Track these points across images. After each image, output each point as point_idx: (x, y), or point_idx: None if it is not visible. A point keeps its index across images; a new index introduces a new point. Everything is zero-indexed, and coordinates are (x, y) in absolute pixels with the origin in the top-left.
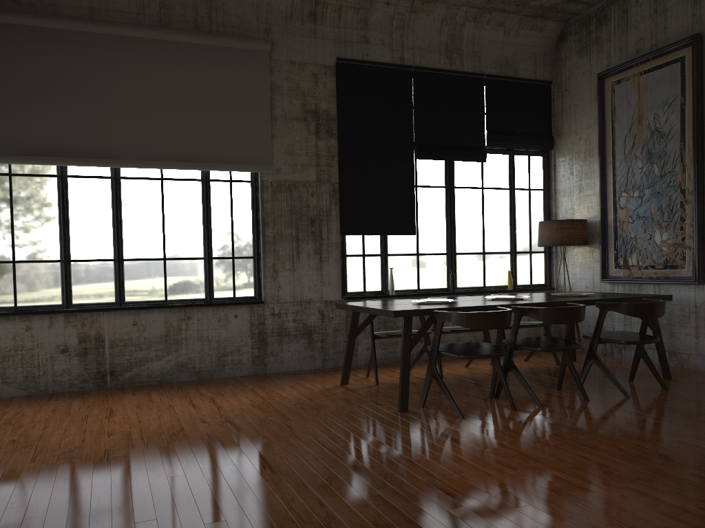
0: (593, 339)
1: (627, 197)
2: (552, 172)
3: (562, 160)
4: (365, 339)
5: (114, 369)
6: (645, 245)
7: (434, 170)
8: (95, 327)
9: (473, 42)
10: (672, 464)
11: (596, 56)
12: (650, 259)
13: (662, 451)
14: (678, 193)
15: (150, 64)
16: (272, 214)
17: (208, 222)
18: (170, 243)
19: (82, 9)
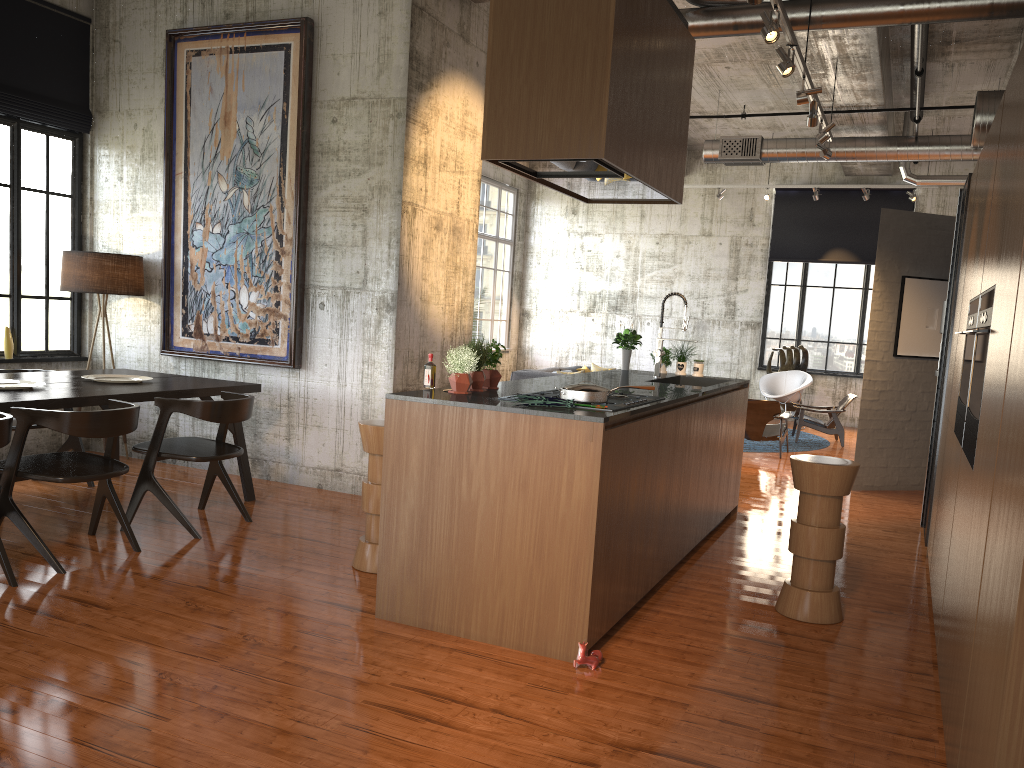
0: (149, 455)
1: (205, 232)
2: (88, 170)
3: (105, 154)
4: None
5: None
6: (227, 307)
7: None
8: None
9: None
10: (261, 651)
11: (166, 1)
12: (234, 328)
13: (247, 630)
14: (274, 239)
15: None
16: None
17: None
18: None
19: None
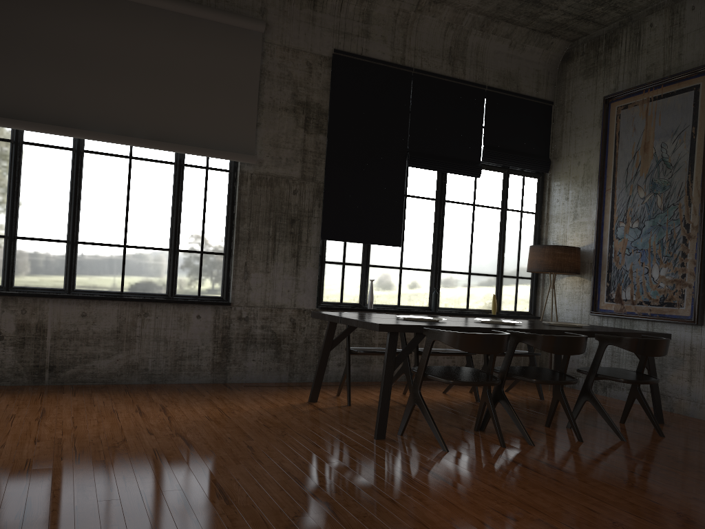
0: (589, 375)
1: (625, 228)
2: (546, 195)
3: (557, 184)
4: (337, 355)
5: (55, 364)
6: (641, 280)
7: (426, 181)
8: (37, 315)
9: (477, 51)
10: (694, 527)
11: (603, 78)
12: (646, 295)
13: (679, 509)
14: (681, 227)
15: (130, 30)
16: (250, 208)
17: (177, 210)
18: (133, 229)
19: None
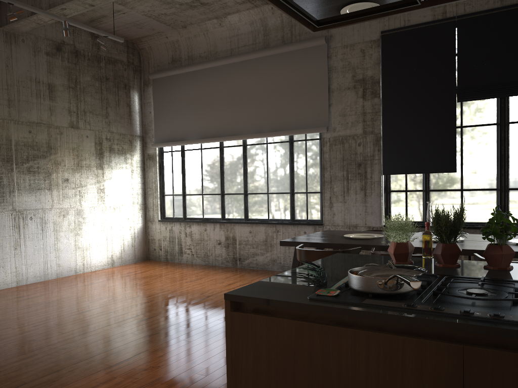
0: None
1: None
2: None
3: None
4: None
5: (240, 257)
6: None
7: (483, 109)
8: (232, 232)
9: None
10: None
11: None
12: None
13: None
14: None
15: (257, 74)
16: (330, 161)
17: (291, 169)
18: (271, 183)
19: (227, 51)
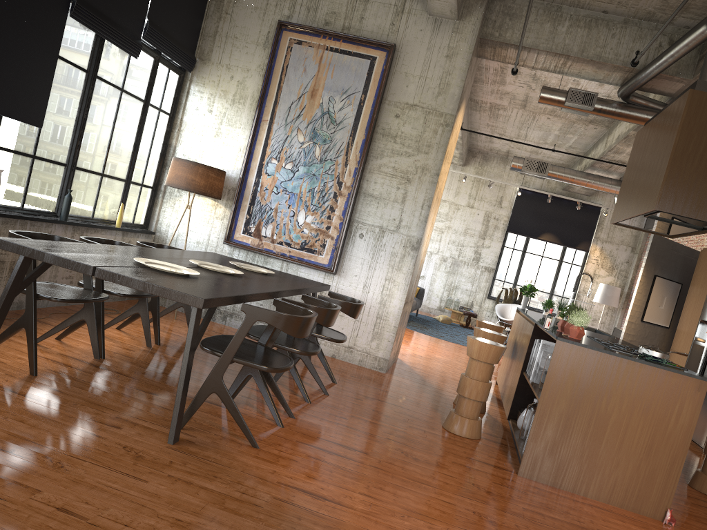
0: None
1: (278, 166)
2: (184, 98)
3: (200, 90)
4: None
5: None
6: (285, 221)
7: (82, 43)
8: None
9: None
10: (498, 498)
11: None
12: (288, 236)
13: (467, 479)
14: (334, 183)
15: None
16: None
17: None
18: None
19: None
